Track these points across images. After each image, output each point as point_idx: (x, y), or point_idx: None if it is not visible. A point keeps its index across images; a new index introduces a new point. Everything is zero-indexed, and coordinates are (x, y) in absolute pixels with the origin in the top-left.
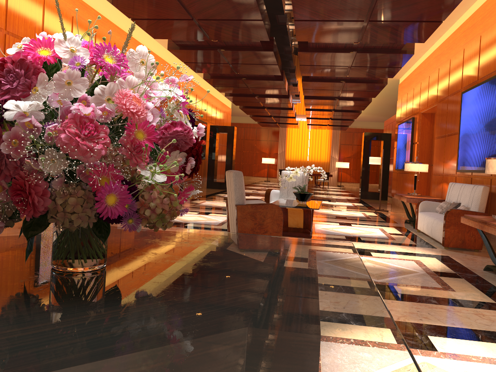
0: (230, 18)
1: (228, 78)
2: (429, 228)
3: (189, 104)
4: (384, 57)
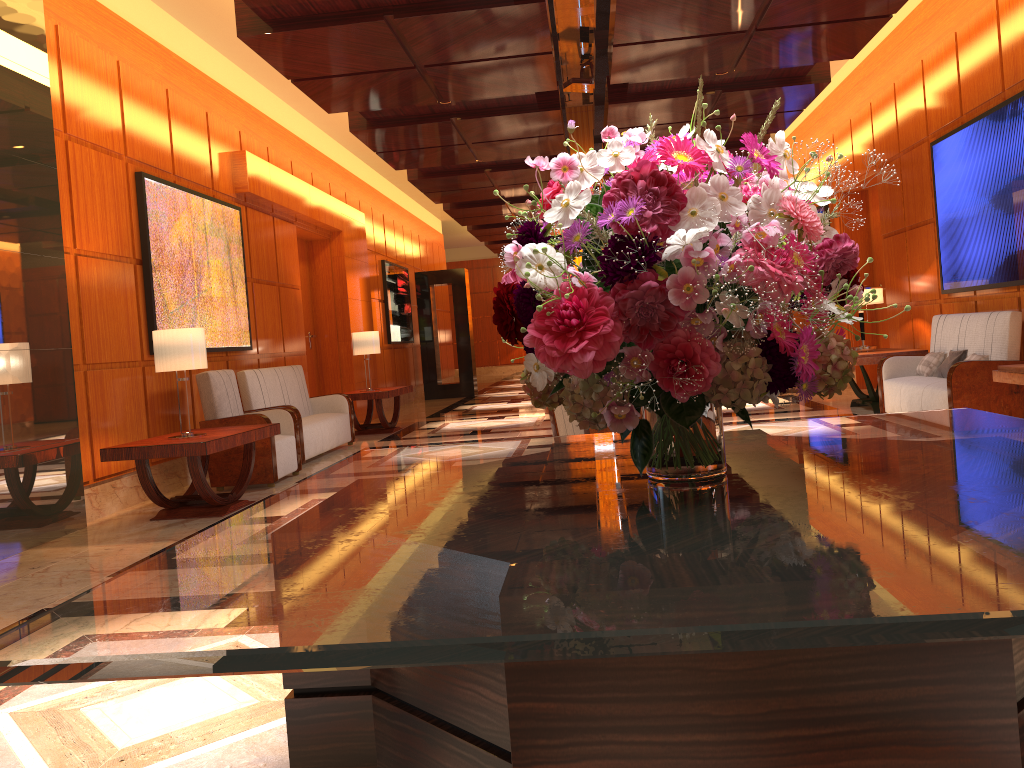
0: (491, 55)
1: (458, 173)
2: (916, 405)
3: (373, 236)
4: (773, 94)
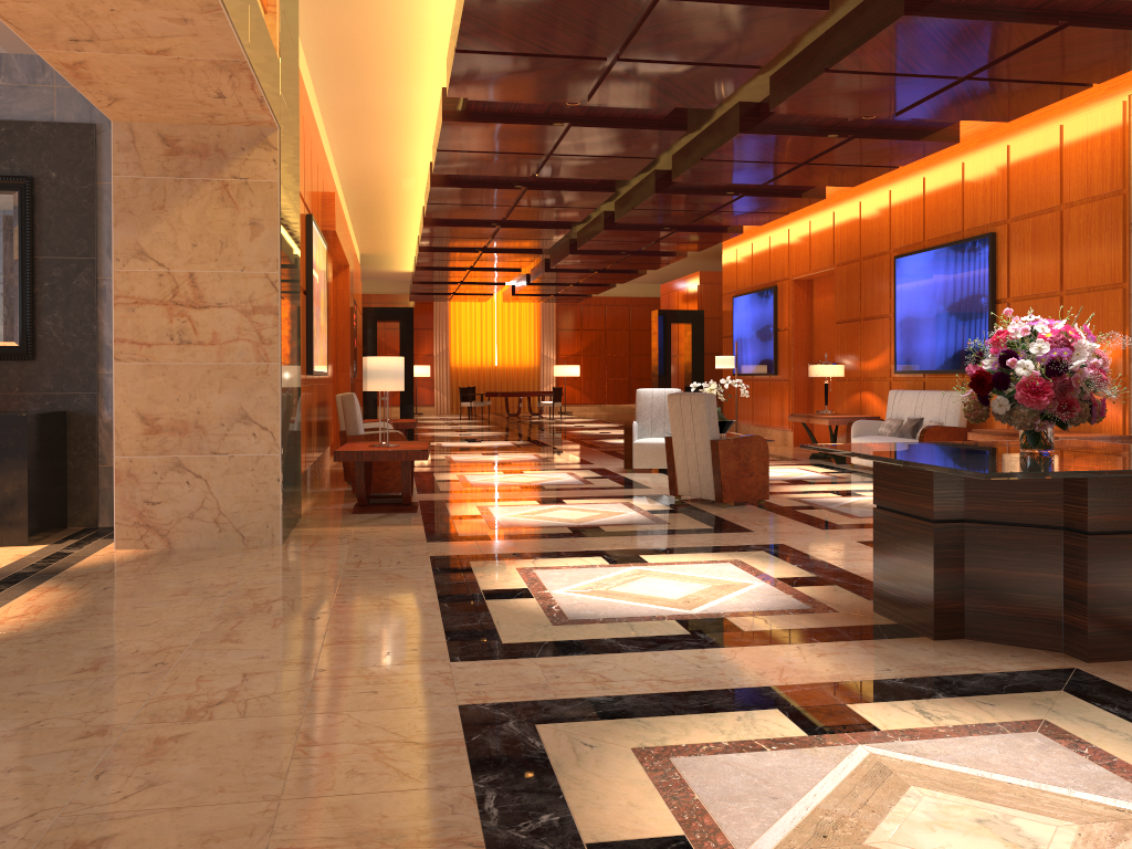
0: (609, 154)
1: (471, 225)
2: None
3: None
4: (779, 201)
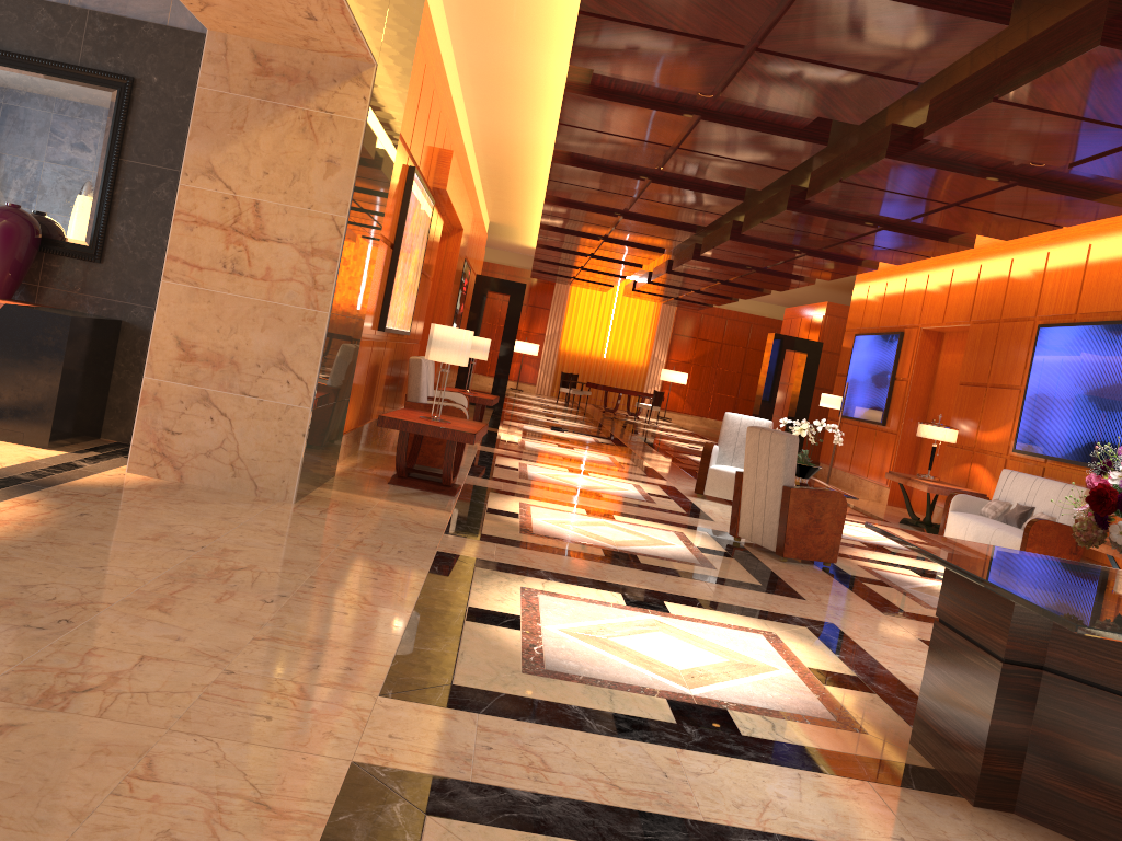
0: (740, 158)
1: (593, 210)
2: (983, 542)
3: None
4: (921, 242)
